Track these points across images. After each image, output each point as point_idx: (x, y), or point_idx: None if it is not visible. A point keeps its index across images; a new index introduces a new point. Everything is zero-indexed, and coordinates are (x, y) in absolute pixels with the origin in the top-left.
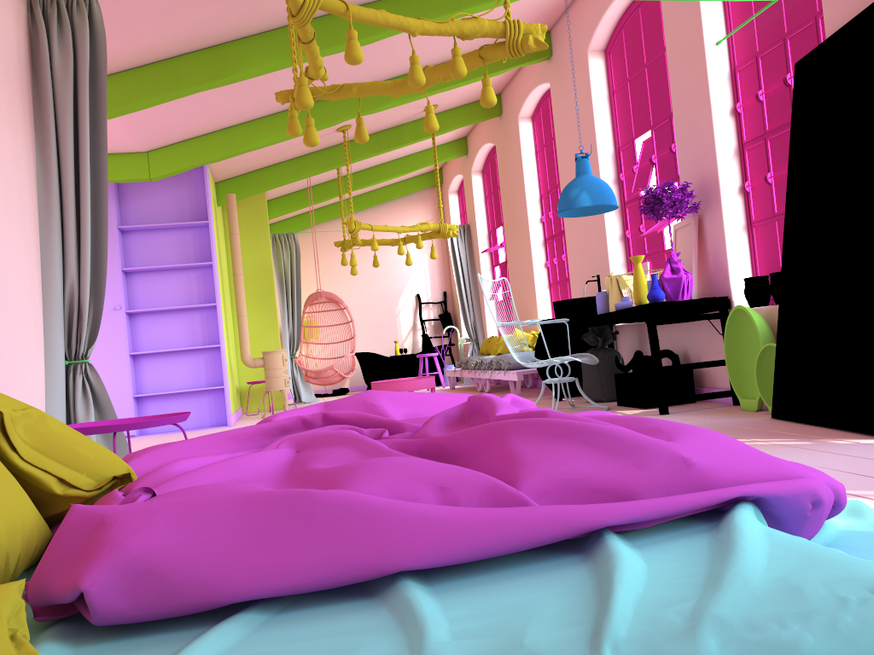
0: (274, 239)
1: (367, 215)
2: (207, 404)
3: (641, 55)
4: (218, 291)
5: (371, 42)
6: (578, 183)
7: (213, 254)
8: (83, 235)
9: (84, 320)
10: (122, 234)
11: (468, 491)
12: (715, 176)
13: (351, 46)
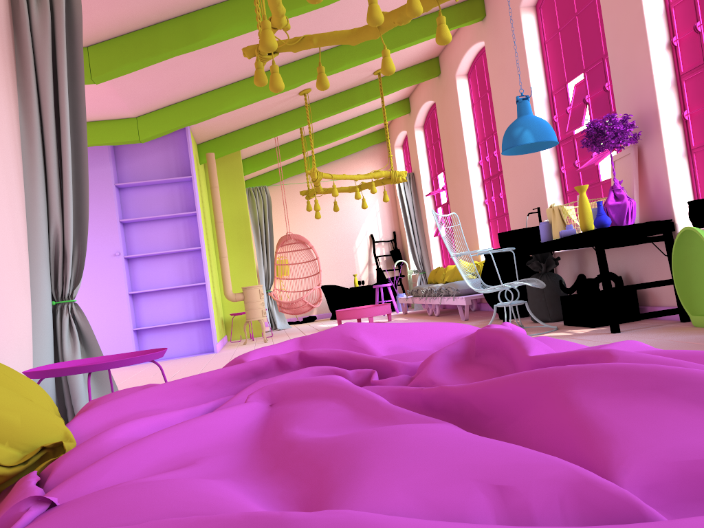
0: (249, 192)
1: (326, 169)
2: (196, 334)
3: (571, 6)
4: (201, 236)
5: (327, 4)
6: (520, 123)
7: (197, 204)
8: (65, 182)
9: (68, 262)
10: (119, 190)
11: (542, 492)
12: (654, 107)
13: None
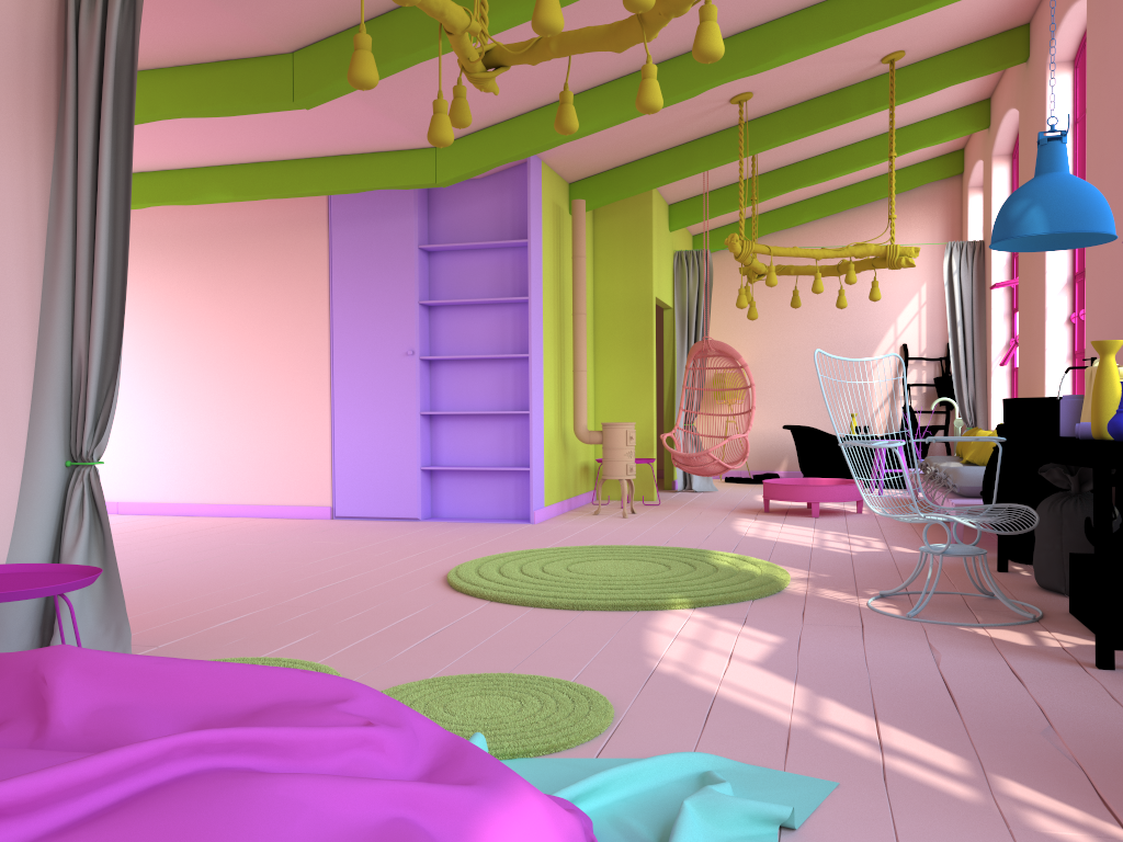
0: (679, 258)
1: (837, 223)
2: (513, 489)
3: None
4: (532, 337)
5: None
6: (1028, 190)
7: (530, 286)
8: (93, 288)
9: (86, 407)
10: (429, 255)
11: None
12: None
13: None
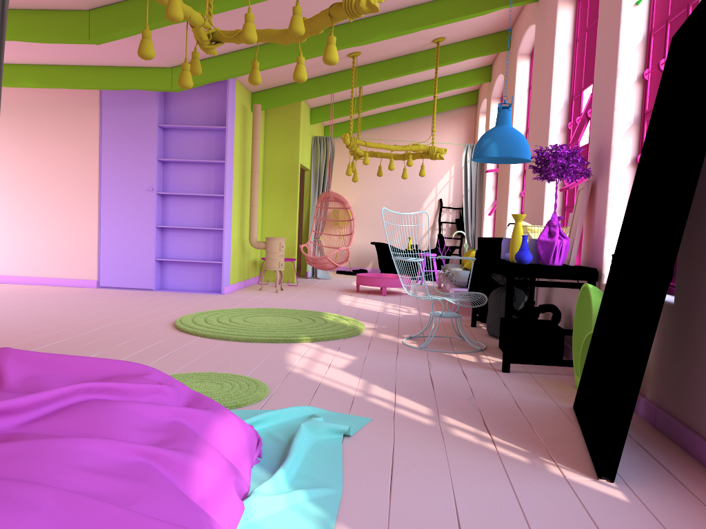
0: (315, 140)
1: (407, 126)
2: (211, 274)
3: (597, 6)
4: (226, 185)
5: None
6: (491, 133)
7: (226, 155)
8: None
9: None
10: (164, 130)
11: None
12: (609, 144)
13: (169, 5)
